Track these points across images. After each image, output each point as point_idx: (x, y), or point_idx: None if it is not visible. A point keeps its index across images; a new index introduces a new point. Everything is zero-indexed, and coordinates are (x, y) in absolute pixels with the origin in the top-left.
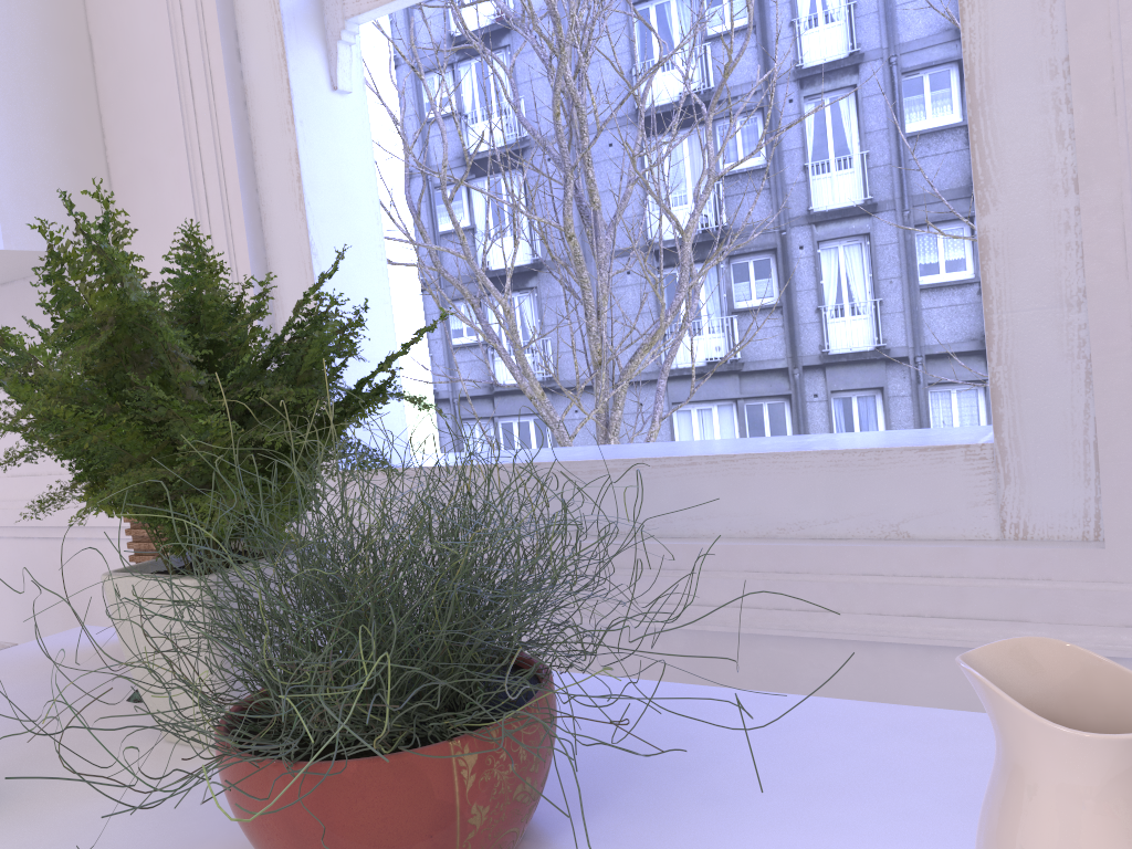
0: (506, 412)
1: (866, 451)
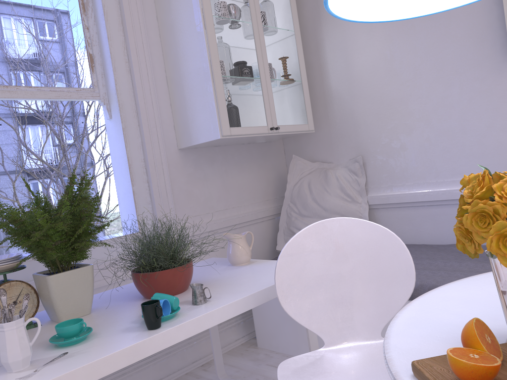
0: None
1: (115, 238)
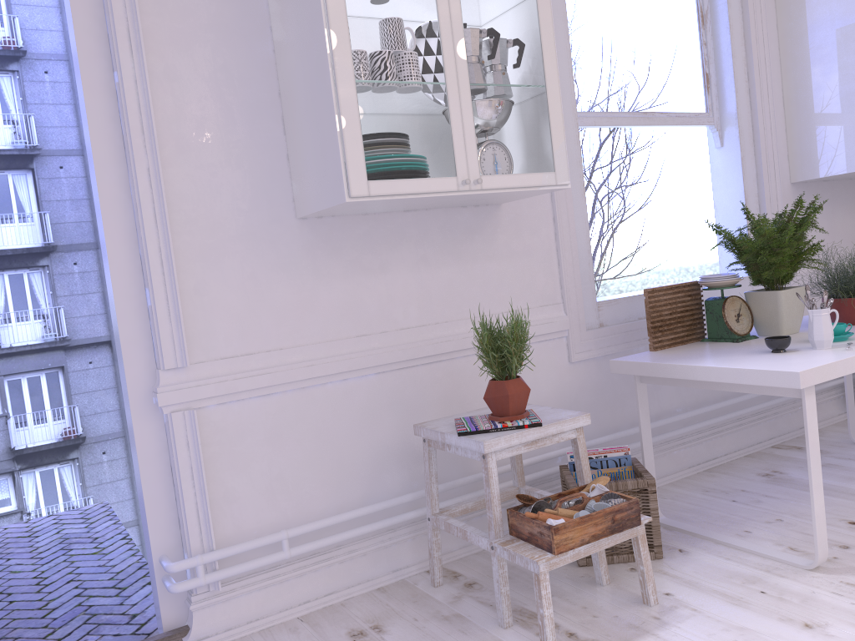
0: (14, 371)
1: None
